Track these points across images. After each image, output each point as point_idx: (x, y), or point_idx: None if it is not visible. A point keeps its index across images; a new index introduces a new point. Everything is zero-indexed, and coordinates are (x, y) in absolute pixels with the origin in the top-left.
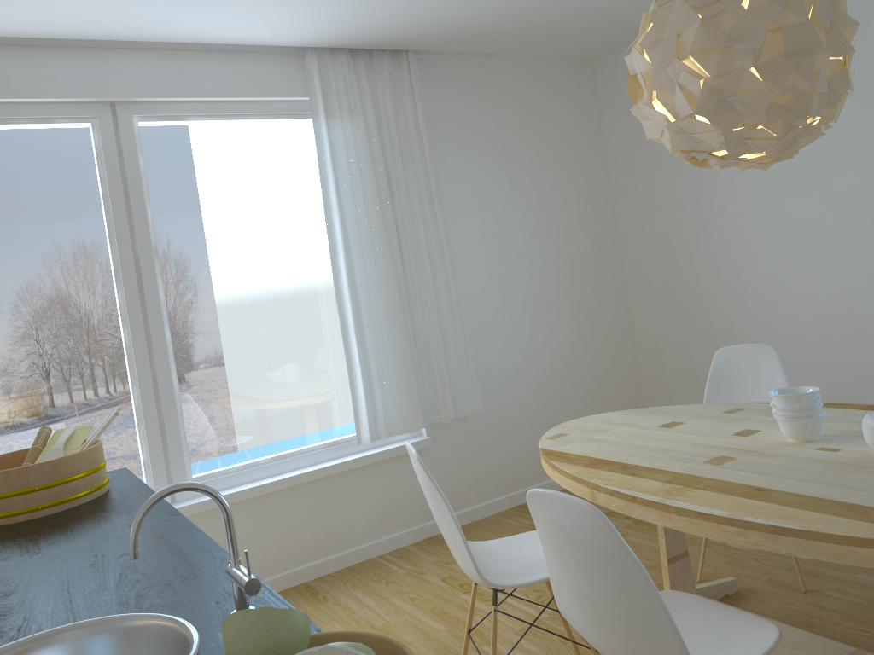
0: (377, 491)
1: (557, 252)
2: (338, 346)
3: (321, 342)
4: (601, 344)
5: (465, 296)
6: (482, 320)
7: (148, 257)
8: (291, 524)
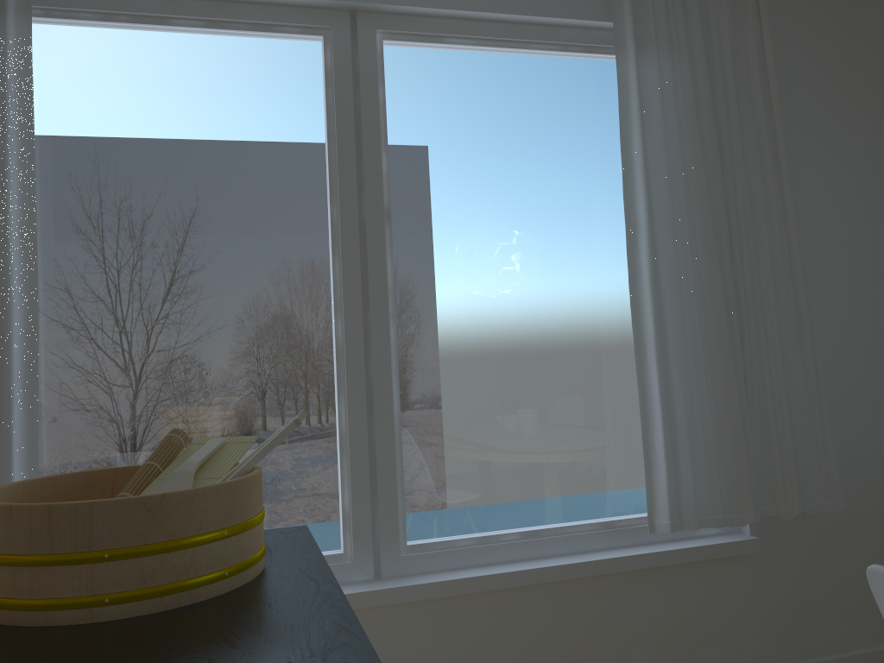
0: (671, 610)
1: None
2: (625, 381)
3: (601, 371)
4: None
5: (819, 328)
6: (843, 367)
7: (377, 221)
8: (541, 640)
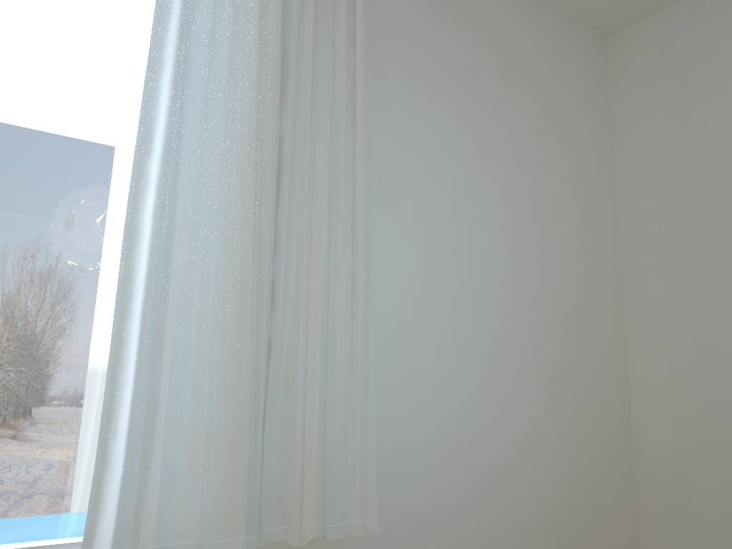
0: None
1: (536, 275)
2: (110, 339)
3: (74, 321)
4: (585, 444)
5: (380, 304)
6: (403, 354)
7: None
8: None
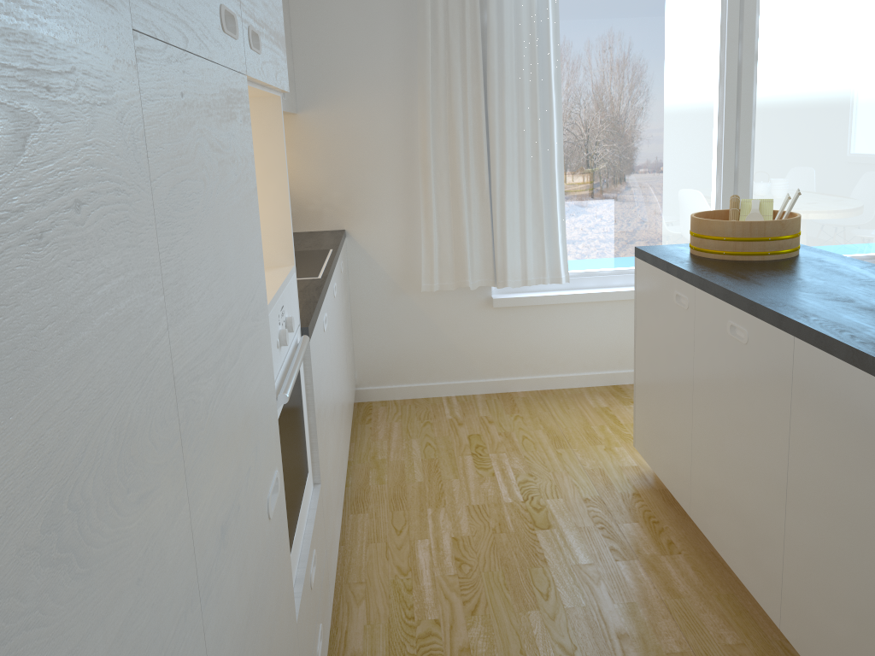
0: None
1: None
2: None
3: None
4: None
5: None
6: None
7: (749, 62)
8: None
